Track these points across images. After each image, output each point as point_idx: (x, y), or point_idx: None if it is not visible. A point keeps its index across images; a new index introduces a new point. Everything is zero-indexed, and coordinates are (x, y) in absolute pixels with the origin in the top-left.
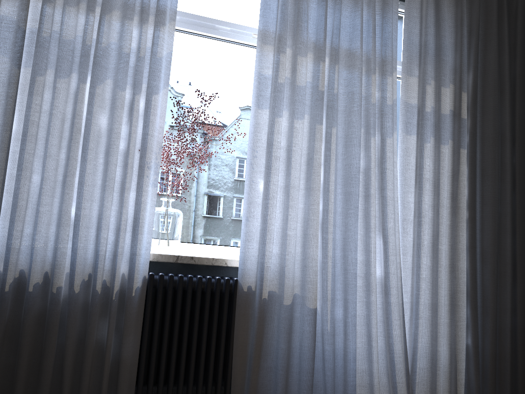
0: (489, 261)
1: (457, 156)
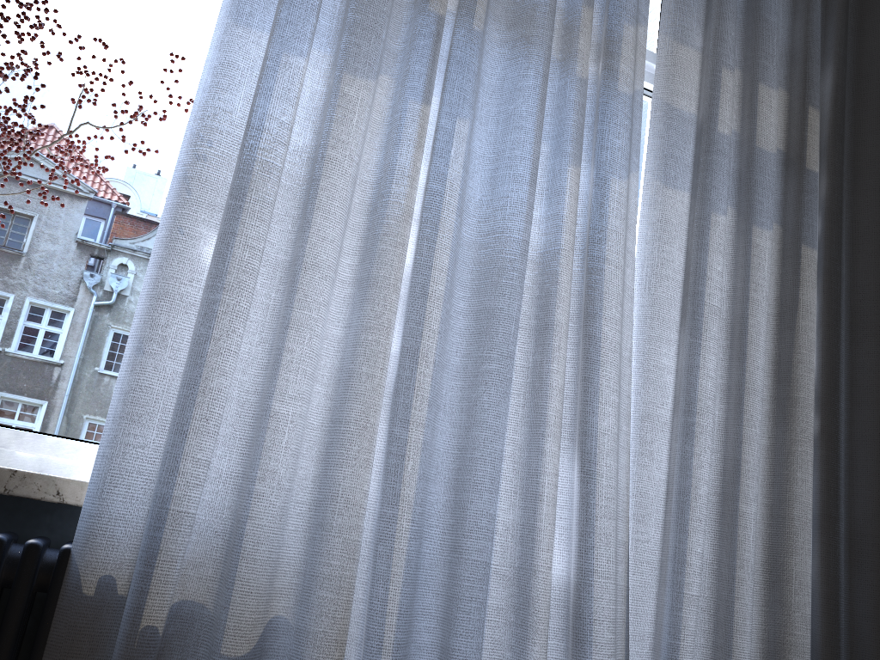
0: (872, 564)
1: (794, 263)
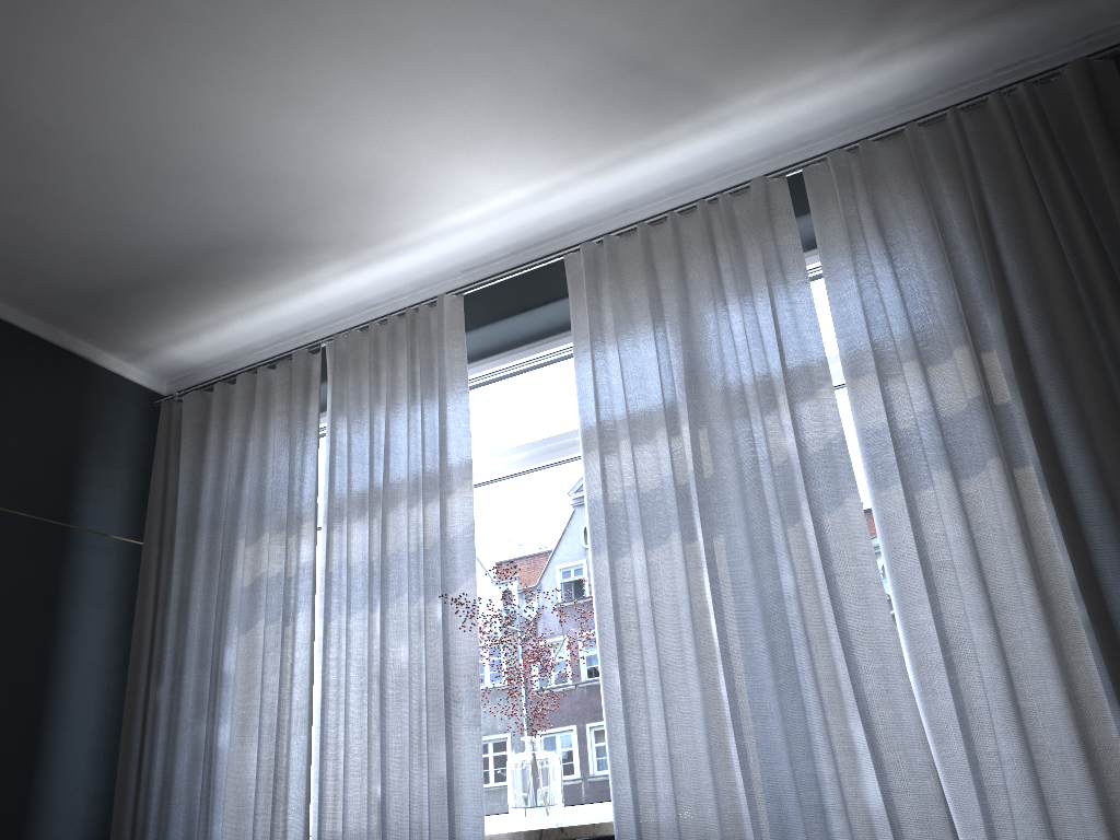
0: None
1: (1013, 487)
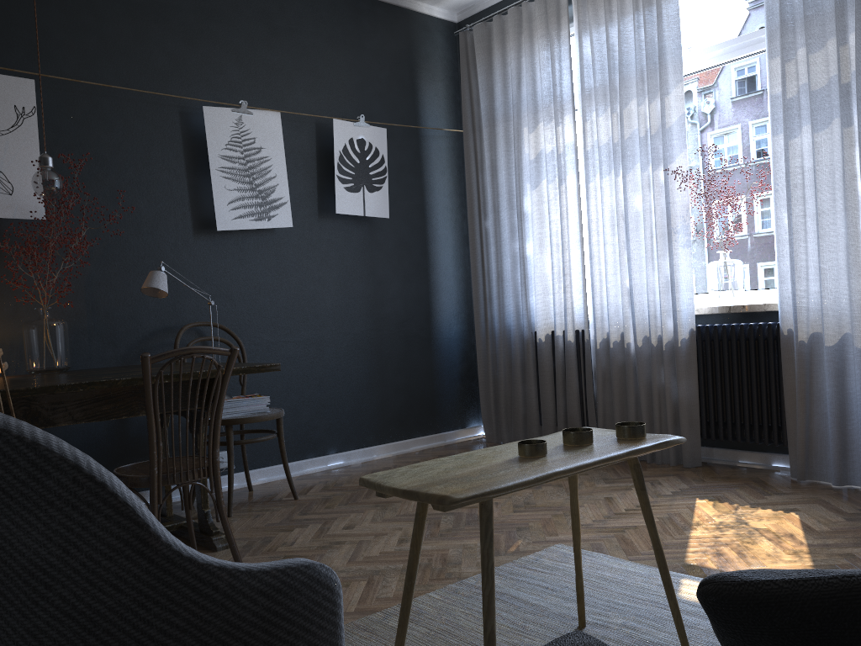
0: None
1: None
